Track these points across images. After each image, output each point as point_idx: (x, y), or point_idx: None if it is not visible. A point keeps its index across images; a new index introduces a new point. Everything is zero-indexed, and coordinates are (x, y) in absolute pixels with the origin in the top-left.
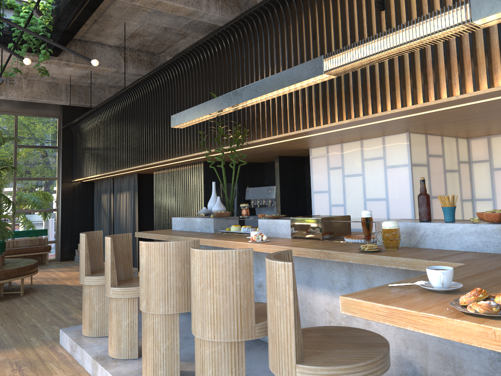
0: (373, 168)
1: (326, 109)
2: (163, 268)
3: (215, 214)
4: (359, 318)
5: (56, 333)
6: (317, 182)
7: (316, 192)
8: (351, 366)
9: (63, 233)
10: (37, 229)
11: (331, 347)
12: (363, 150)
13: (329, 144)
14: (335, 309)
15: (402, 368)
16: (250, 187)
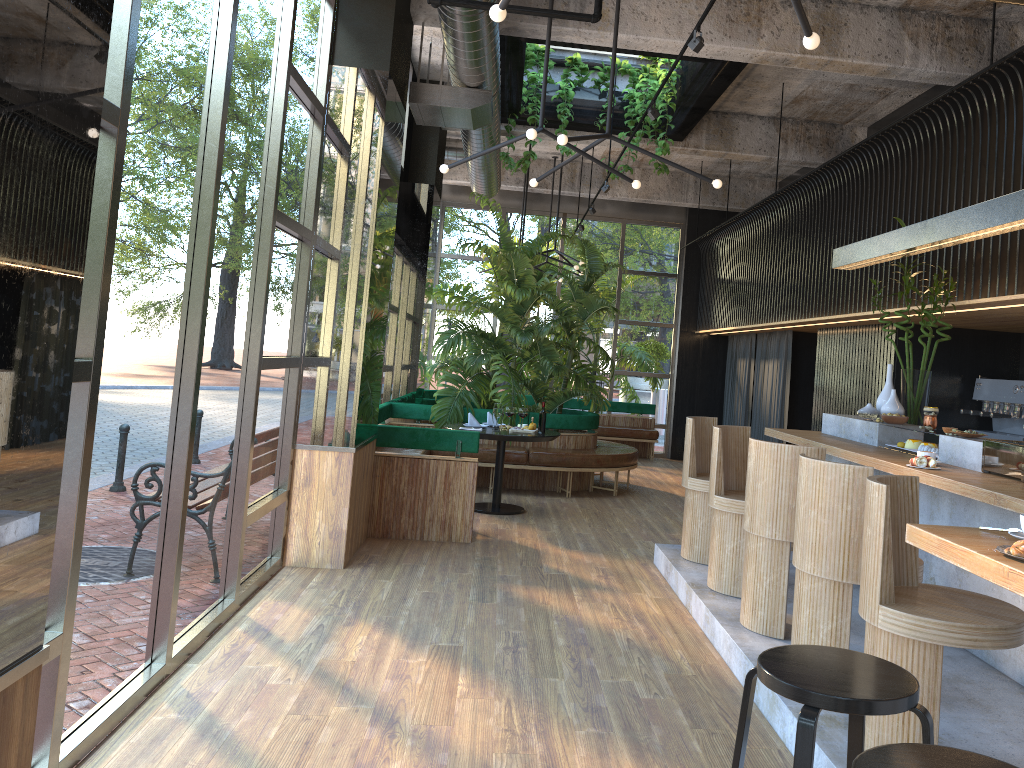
0: None
1: None
2: (773, 477)
3: (881, 418)
4: None
5: (651, 550)
6: None
7: None
8: (944, 622)
9: (676, 415)
10: (642, 403)
11: (940, 604)
12: None
13: None
14: None
15: None
16: (986, 378)
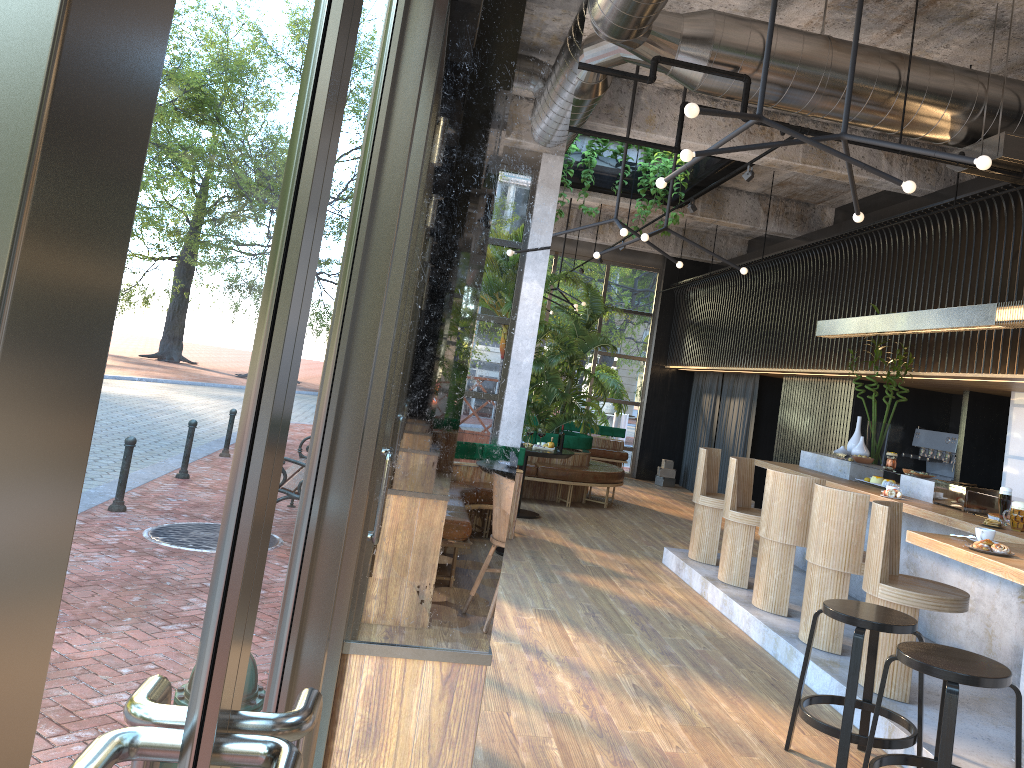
0: None
1: (1013, 354)
2: (786, 498)
3: (853, 458)
4: (986, 602)
5: (655, 553)
6: (1014, 442)
7: (1011, 457)
8: (921, 594)
9: (644, 440)
10: (613, 426)
11: (915, 585)
12: None
13: None
14: (964, 589)
15: (1017, 658)
16: (923, 428)
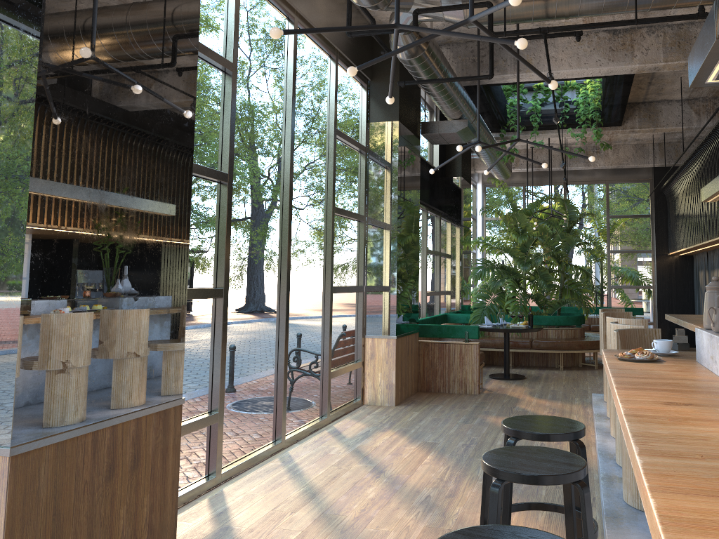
0: None
1: None
2: None
3: None
4: None
5: None
6: None
7: None
8: None
9: (659, 315)
10: (633, 307)
11: None
12: None
13: None
14: None
15: None
16: None
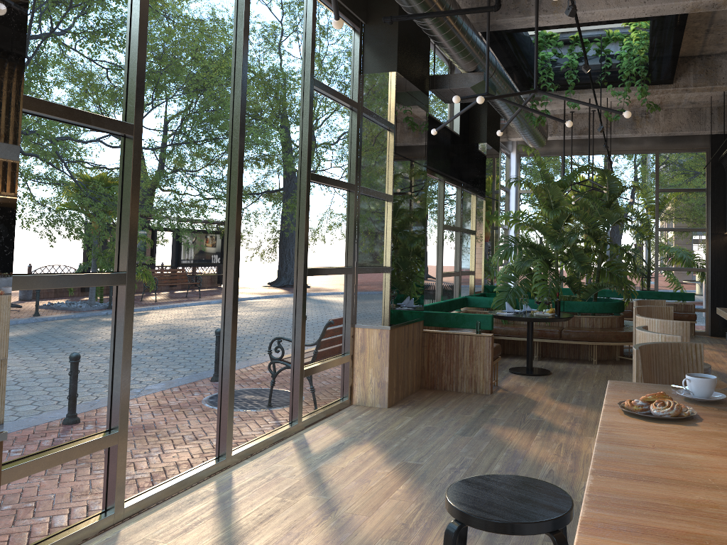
0: None
1: None
2: None
3: None
4: None
5: None
6: None
7: None
8: None
9: (713, 301)
10: (683, 292)
11: None
12: None
13: None
14: None
15: None
16: None
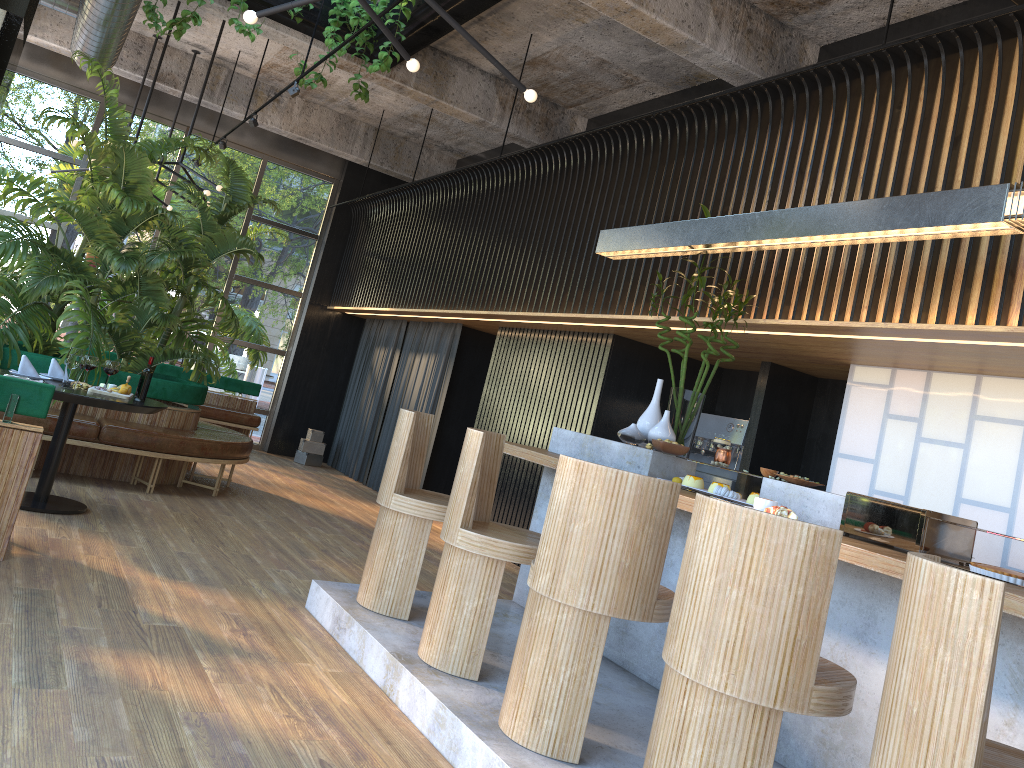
0: (993, 439)
1: (948, 294)
2: (604, 519)
3: (659, 444)
4: None
5: (293, 585)
6: (852, 436)
7: (844, 456)
8: None
9: (286, 401)
10: (244, 380)
11: None
12: (978, 396)
13: (900, 366)
14: None
15: None
16: None
